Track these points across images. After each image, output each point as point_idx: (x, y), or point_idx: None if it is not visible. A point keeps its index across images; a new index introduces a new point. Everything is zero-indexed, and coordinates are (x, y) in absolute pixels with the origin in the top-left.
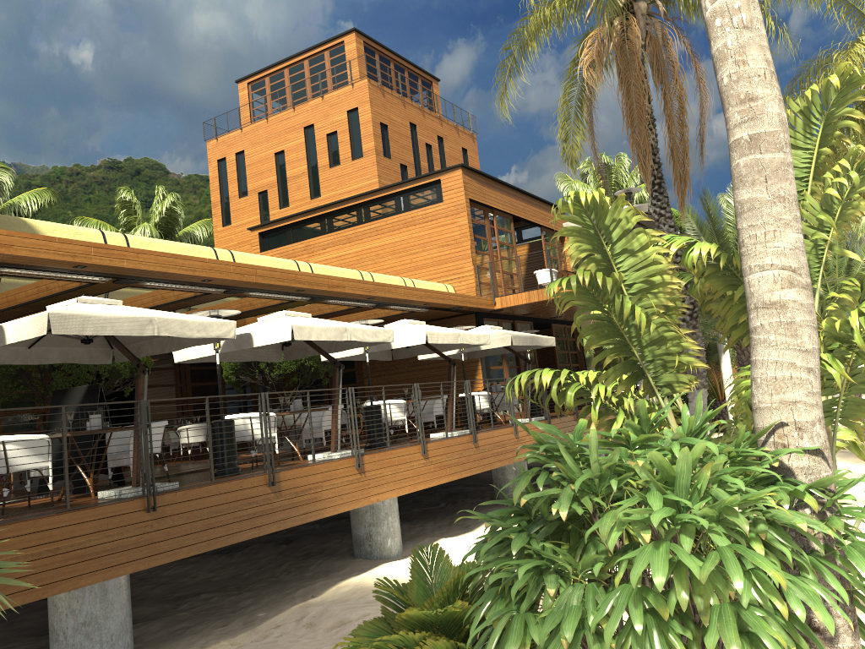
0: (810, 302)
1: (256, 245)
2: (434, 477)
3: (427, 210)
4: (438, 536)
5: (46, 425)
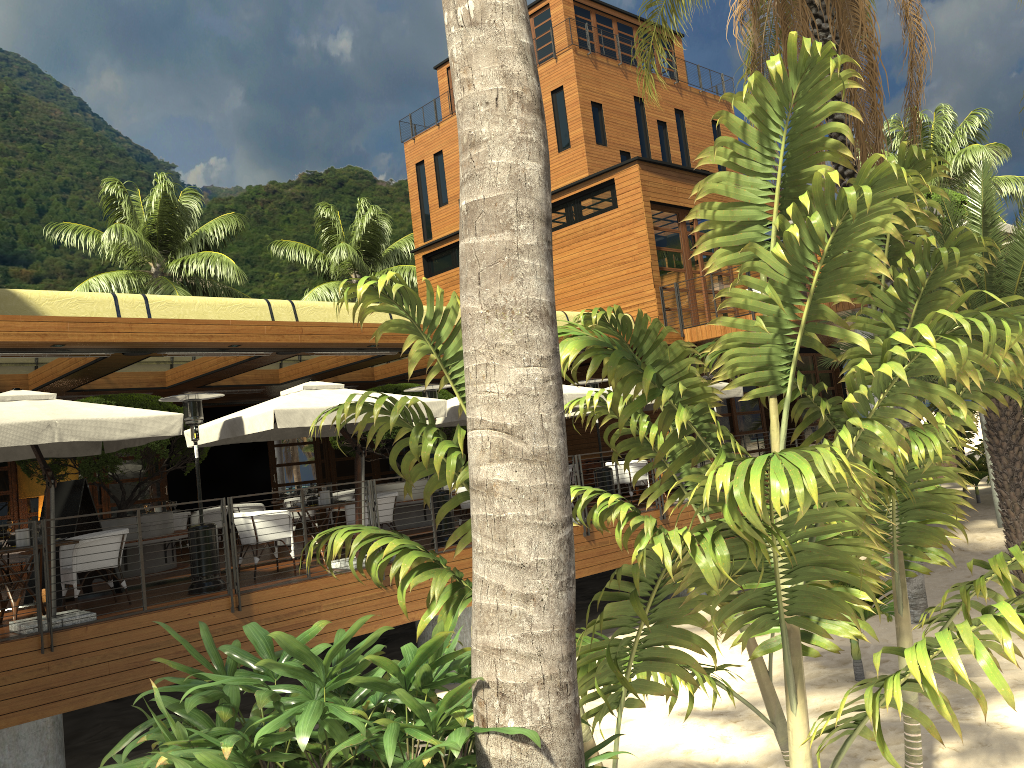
0: (539, 483)
1: (420, 271)
2: None
3: (600, 220)
4: None
5: (160, 493)
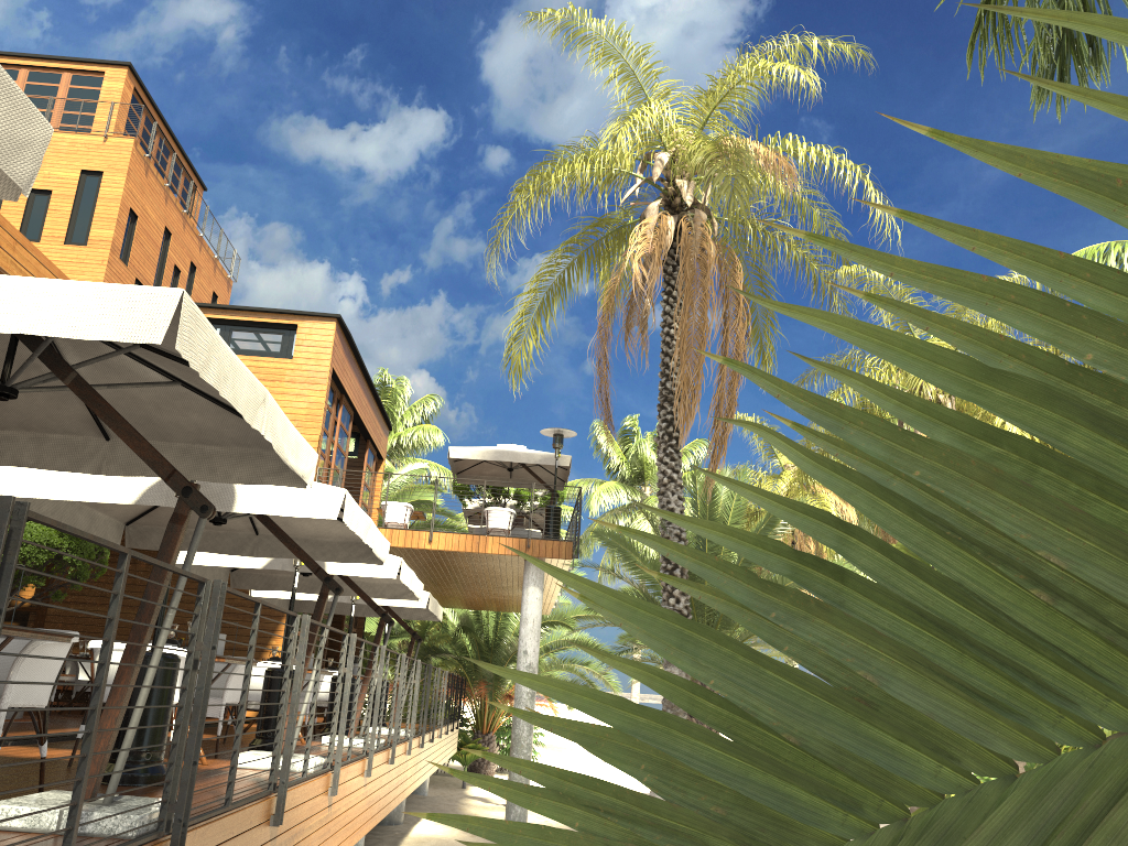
0: None
1: None
2: (363, 823)
3: (262, 363)
4: None
5: None
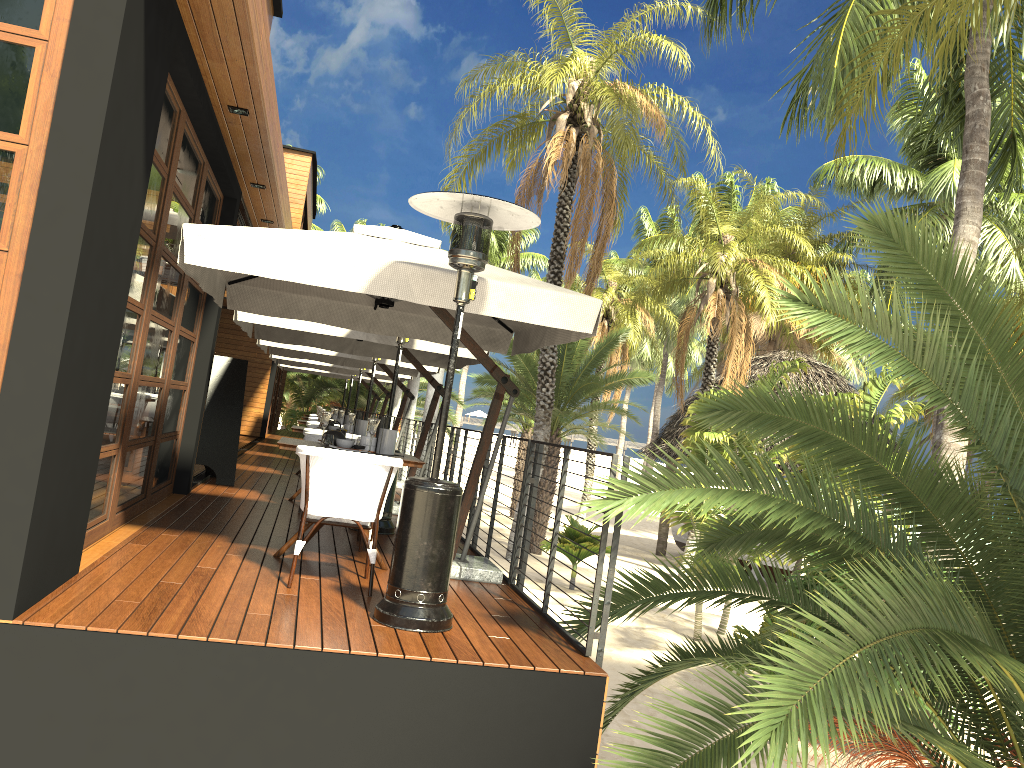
0: None
1: None
2: None
3: None
4: None
5: None
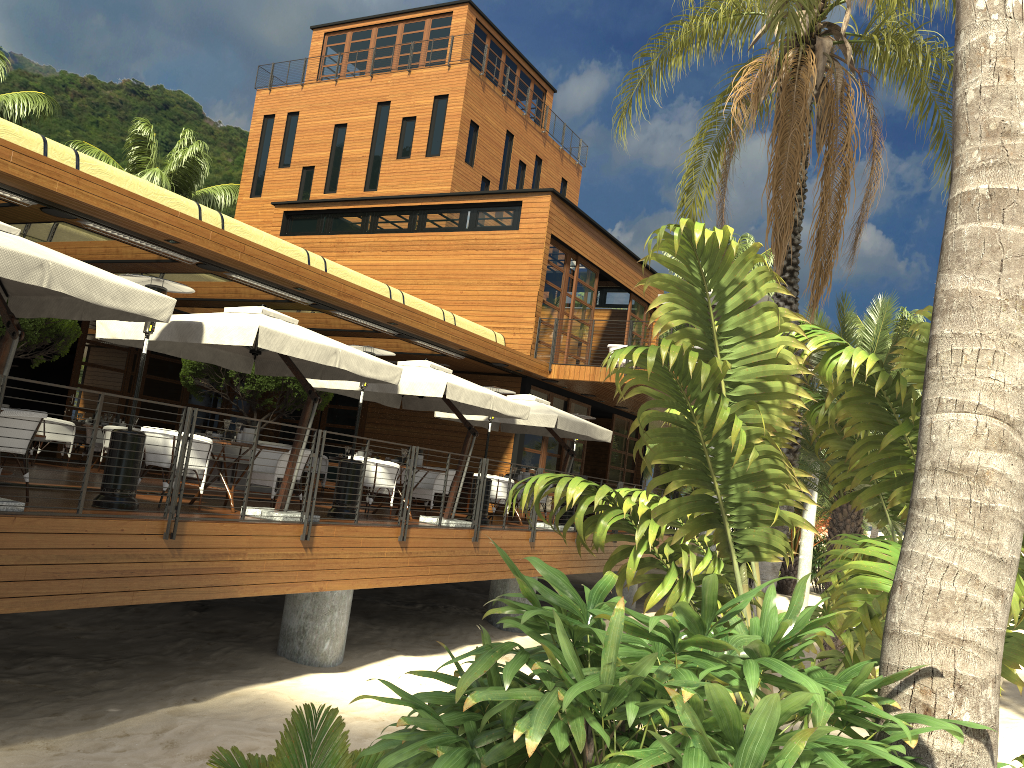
0: None
1: (277, 226)
2: (408, 575)
3: (497, 236)
4: (397, 649)
5: None
